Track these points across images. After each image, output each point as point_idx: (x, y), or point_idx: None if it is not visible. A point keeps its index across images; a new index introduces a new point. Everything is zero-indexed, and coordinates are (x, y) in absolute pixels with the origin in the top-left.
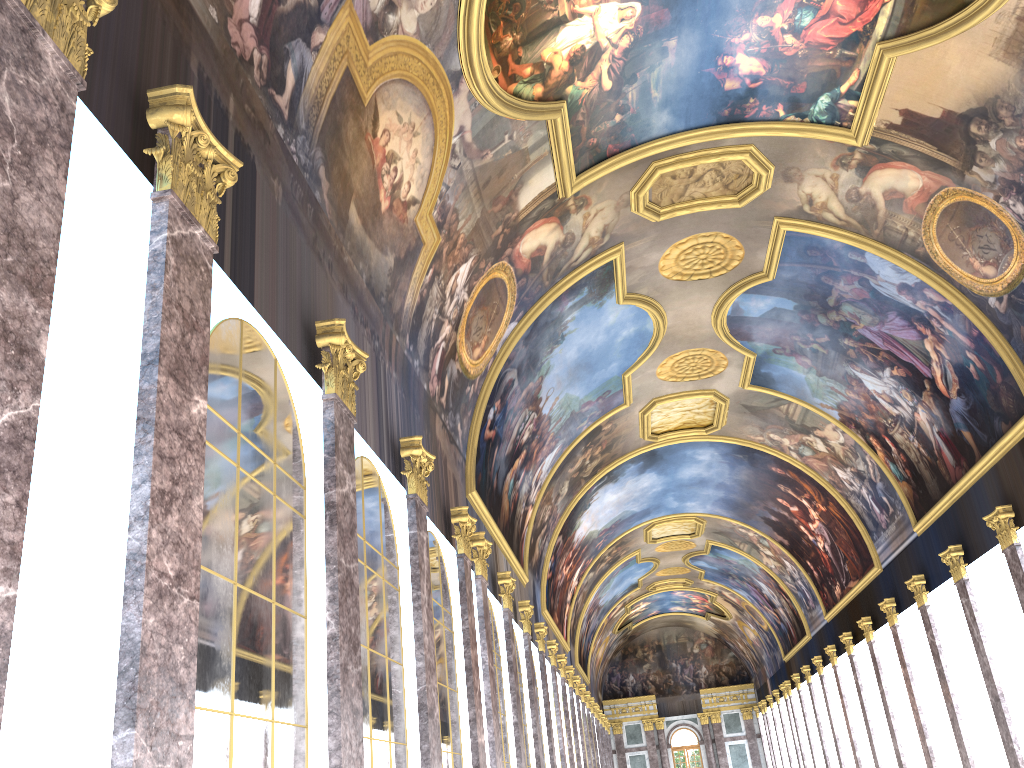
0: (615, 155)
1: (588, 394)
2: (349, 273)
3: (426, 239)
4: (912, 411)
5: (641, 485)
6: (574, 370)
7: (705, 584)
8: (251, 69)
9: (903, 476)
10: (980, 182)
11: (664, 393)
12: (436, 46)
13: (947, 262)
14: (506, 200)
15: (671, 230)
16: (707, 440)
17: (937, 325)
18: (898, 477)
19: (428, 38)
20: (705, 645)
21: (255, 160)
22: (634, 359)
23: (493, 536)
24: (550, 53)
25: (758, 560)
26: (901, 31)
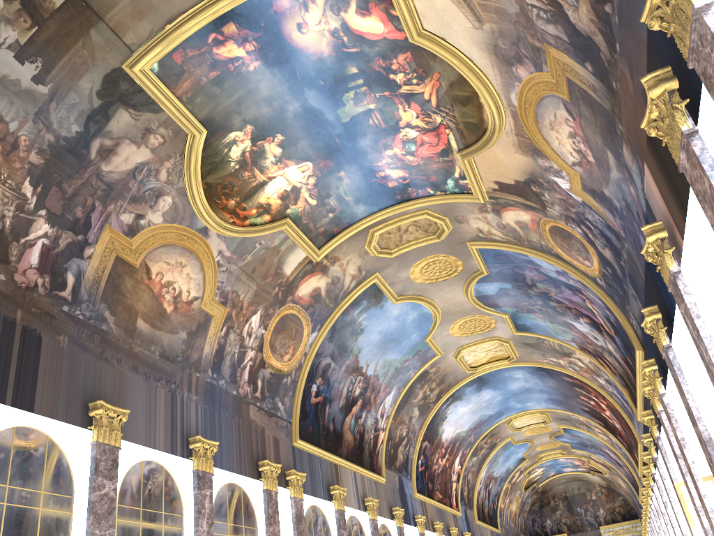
0: (340, 232)
1: (403, 355)
2: (140, 356)
3: (214, 313)
4: (605, 343)
5: (484, 398)
6: (383, 345)
7: (576, 452)
8: (36, 289)
9: (622, 383)
10: (554, 215)
11: (464, 343)
12: (182, 221)
13: (568, 258)
14: (274, 274)
15: (406, 259)
16: (512, 366)
17: (585, 293)
18: (621, 384)
19: (174, 220)
20: (600, 493)
21: (41, 333)
22: (428, 329)
23: (332, 461)
24: (265, 199)
25: (596, 435)
26: (466, 145)
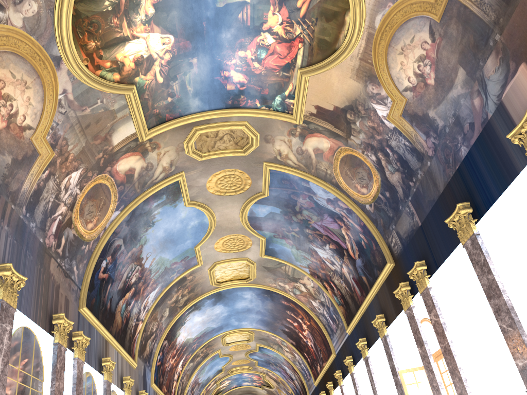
0: (171, 120)
1: (175, 257)
2: None
3: (42, 152)
4: (340, 267)
5: (215, 312)
6: (163, 243)
7: (259, 369)
8: None
9: (340, 303)
10: (355, 144)
11: (220, 259)
12: (39, 38)
13: (346, 186)
14: (103, 138)
15: (210, 166)
16: (247, 286)
17: (346, 220)
18: (338, 303)
19: (33, 32)
20: None
21: None
22: (200, 239)
23: (105, 337)
24: (121, 56)
25: (282, 354)
26: (309, 63)
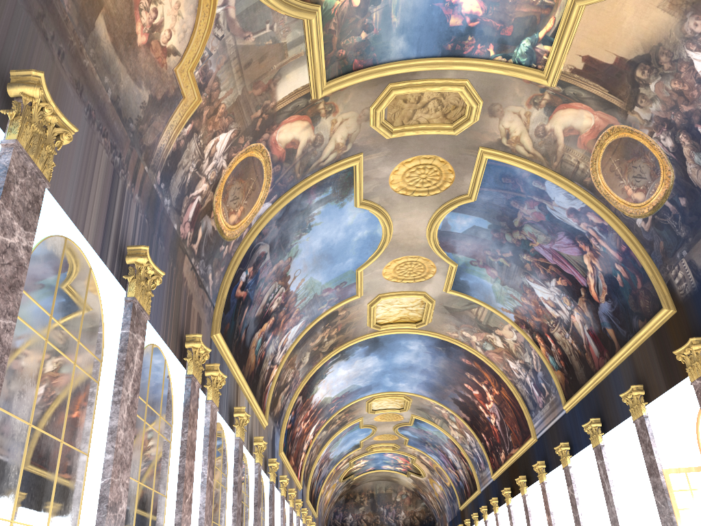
0: (359, 70)
1: (328, 282)
2: (89, 77)
3: (186, 94)
4: (569, 314)
5: (366, 365)
6: (318, 258)
7: (408, 449)
8: None
9: (558, 366)
10: (639, 120)
11: (387, 291)
12: None
13: (607, 190)
14: (265, 87)
15: (400, 149)
16: (417, 333)
17: (595, 243)
18: (554, 367)
19: None
20: (405, 496)
21: None
22: (366, 258)
23: (236, 379)
24: None
25: (447, 432)
26: None
